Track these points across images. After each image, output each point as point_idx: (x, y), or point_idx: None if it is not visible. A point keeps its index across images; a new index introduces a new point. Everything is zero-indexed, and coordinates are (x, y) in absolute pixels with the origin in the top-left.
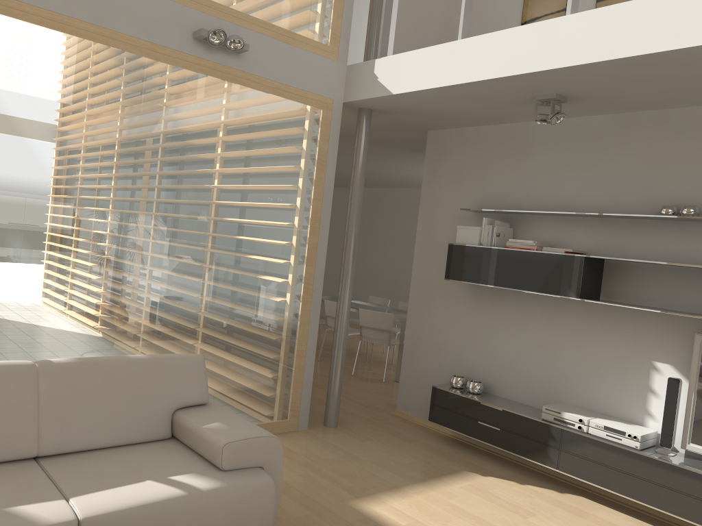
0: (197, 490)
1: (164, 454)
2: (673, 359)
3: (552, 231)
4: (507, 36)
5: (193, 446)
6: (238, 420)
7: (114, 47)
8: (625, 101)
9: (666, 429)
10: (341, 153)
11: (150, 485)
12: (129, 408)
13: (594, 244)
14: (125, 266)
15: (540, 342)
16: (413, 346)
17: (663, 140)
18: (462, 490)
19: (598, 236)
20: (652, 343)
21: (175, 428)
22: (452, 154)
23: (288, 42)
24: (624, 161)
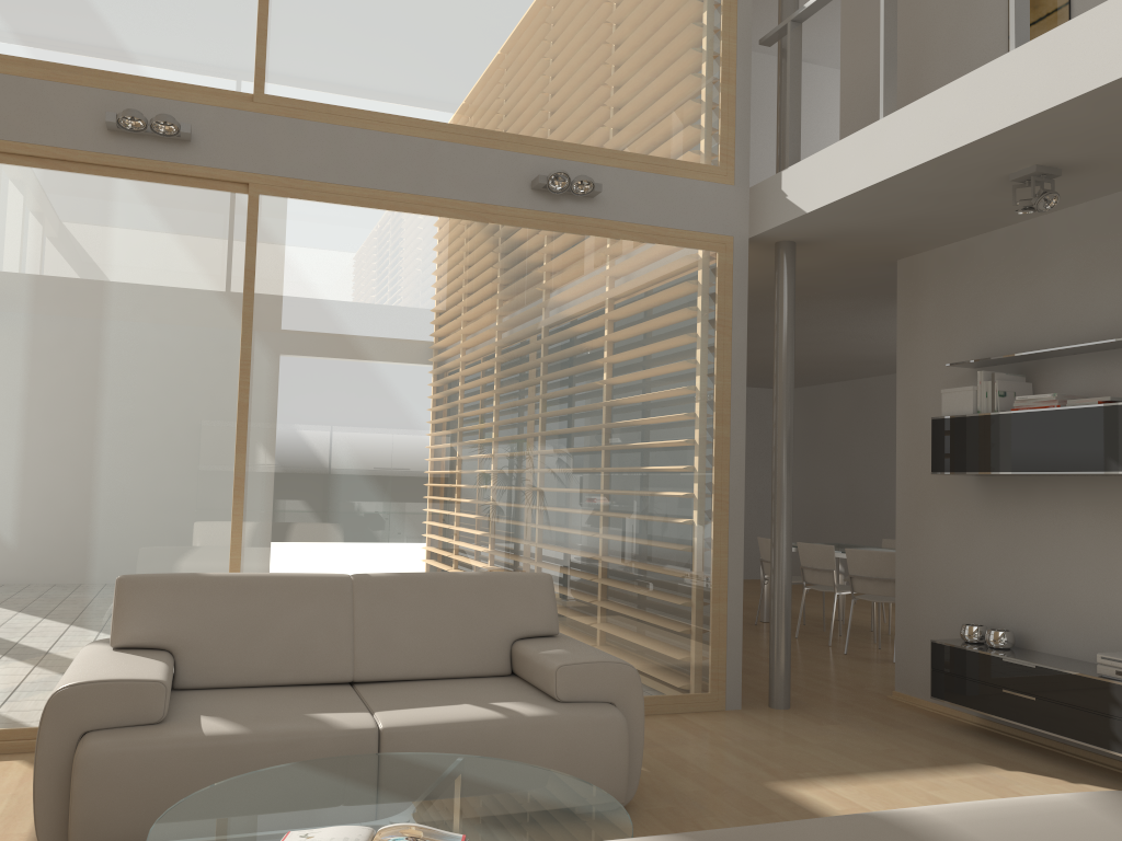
0: (519, 715)
1: (496, 686)
2: None
3: (1092, 377)
4: (936, 100)
5: (530, 678)
6: (587, 648)
7: (437, 216)
8: None
9: None
10: (798, 319)
11: (465, 707)
12: (457, 633)
13: None
14: (466, 477)
15: (1094, 555)
16: (908, 589)
17: None
18: (958, 783)
19: None
20: None
21: (514, 661)
22: (933, 287)
23: (659, 172)
24: None
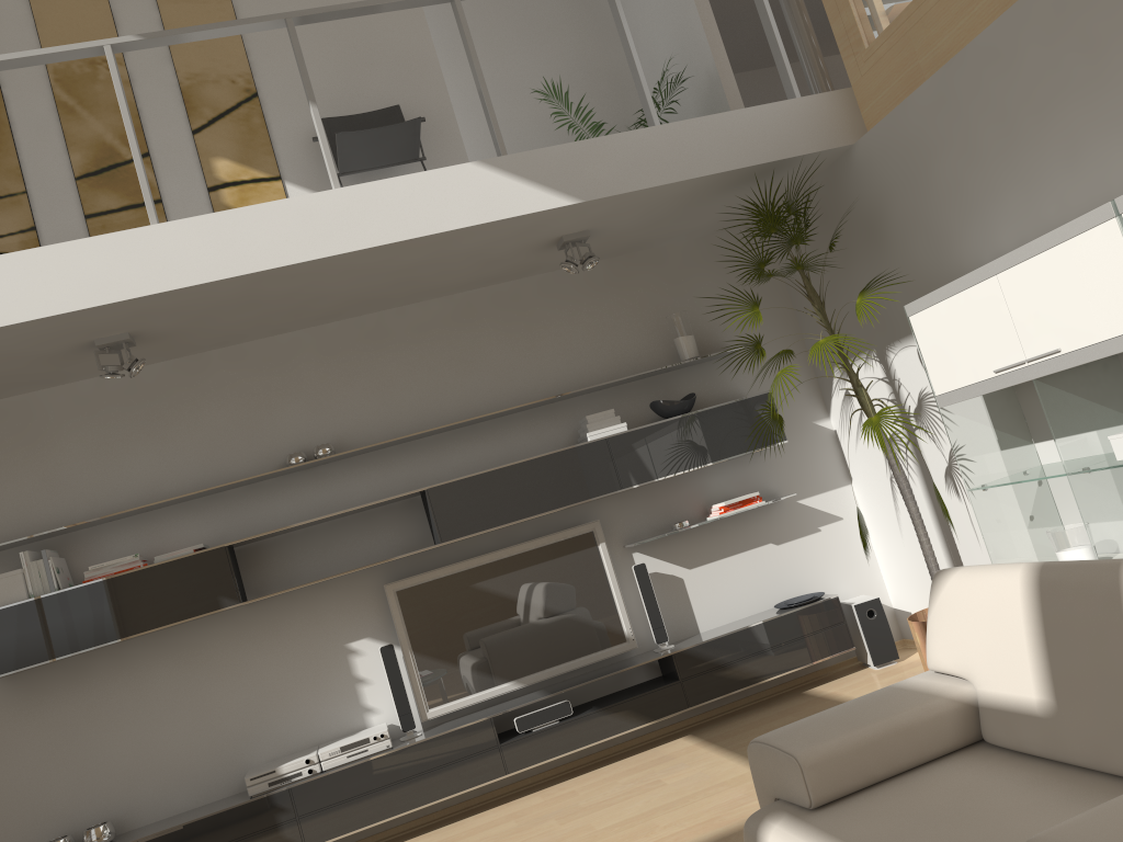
0: None
1: None
2: (367, 629)
3: (138, 539)
4: (64, 253)
5: None
6: None
7: None
8: (204, 337)
9: (402, 708)
10: None
11: None
12: None
13: (210, 533)
14: None
15: (182, 703)
16: None
17: (253, 380)
18: None
19: (212, 521)
20: (336, 623)
21: None
22: None
23: None
24: (210, 416)
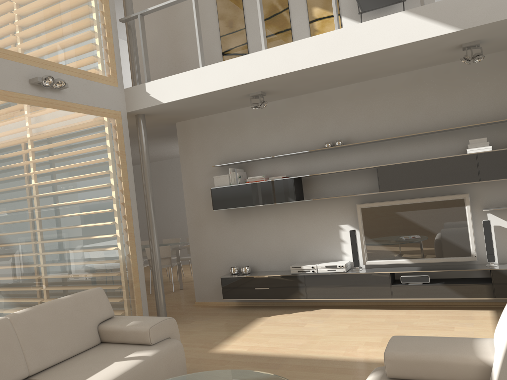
0: (147, 357)
1: (107, 350)
2: (348, 221)
3: (269, 168)
4: (232, 63)
5: (123, 340)
6: (142, 317)
7: None
8: (295, 91)
9: (354, 257)
10: None
11: (119, 363)
12: (73, 330)
13: (293, 170)
14: (17, 247)
15: (277, 232)
16: (198, 259)
17: (316, 109)
18: (263, 326)
19: (295, 166)
20: (336, 216)
21: (102, 335)
22: (196, 134)
23: (88, 79)
24: (299, 122)
